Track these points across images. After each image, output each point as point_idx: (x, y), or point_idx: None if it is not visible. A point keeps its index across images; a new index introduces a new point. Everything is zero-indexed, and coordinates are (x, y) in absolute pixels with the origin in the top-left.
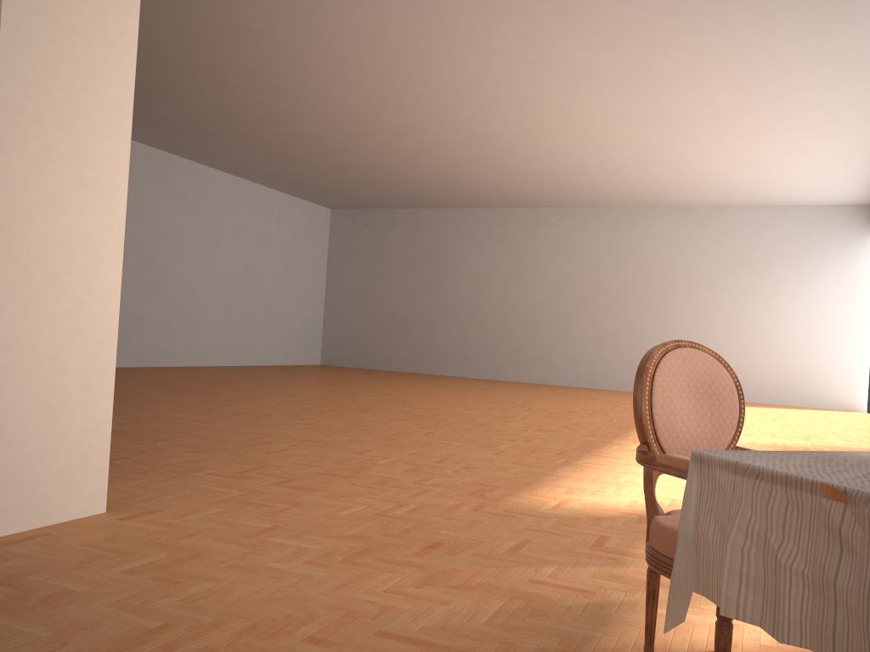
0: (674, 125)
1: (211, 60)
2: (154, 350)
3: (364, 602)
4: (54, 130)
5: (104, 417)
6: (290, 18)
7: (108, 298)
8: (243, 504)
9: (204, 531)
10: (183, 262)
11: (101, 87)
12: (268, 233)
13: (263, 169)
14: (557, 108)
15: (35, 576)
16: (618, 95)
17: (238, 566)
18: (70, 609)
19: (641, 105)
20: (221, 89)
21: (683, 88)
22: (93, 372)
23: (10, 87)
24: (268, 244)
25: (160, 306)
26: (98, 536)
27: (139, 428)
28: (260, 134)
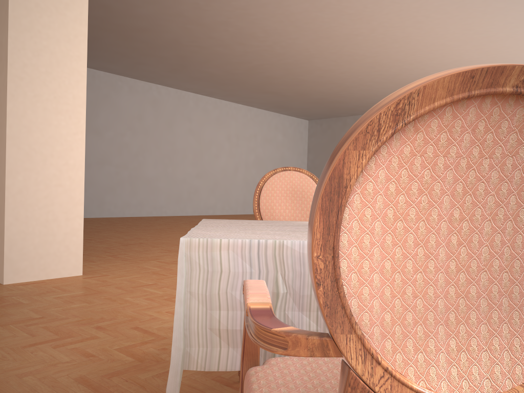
0: (503, 41)
1: (207, 42)
2: (204, 206)
3: (147, 315)
4: (41, 86)
5: (79, 227)
6: (236, 11)
7: (77, 168)
8: (153, 274)
9: (116, 284)
10: (219, 157)
11: (67, 63)
12: (269, 137)
13: (261, 100)
14: (416, 41)
15: (14, 296)
16: (453, 27)
17: (109, 298)
18: (10, 309)
19: (473, 31)
20: (219, 57)
21: (497, 16)
22: (71, 205)
23: (15, 68)
24: (269, 143)
25: (207, 181)
26: (64, 284)
27: (153, 242)
28: (250, 80)
